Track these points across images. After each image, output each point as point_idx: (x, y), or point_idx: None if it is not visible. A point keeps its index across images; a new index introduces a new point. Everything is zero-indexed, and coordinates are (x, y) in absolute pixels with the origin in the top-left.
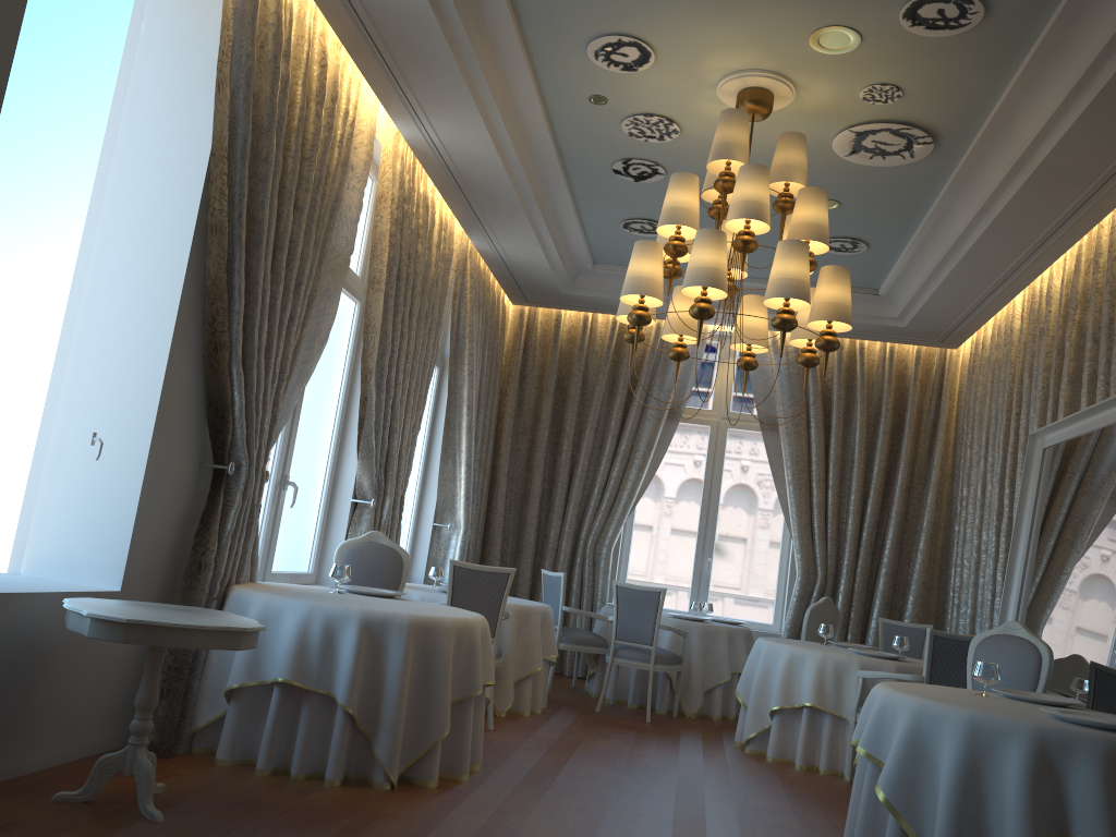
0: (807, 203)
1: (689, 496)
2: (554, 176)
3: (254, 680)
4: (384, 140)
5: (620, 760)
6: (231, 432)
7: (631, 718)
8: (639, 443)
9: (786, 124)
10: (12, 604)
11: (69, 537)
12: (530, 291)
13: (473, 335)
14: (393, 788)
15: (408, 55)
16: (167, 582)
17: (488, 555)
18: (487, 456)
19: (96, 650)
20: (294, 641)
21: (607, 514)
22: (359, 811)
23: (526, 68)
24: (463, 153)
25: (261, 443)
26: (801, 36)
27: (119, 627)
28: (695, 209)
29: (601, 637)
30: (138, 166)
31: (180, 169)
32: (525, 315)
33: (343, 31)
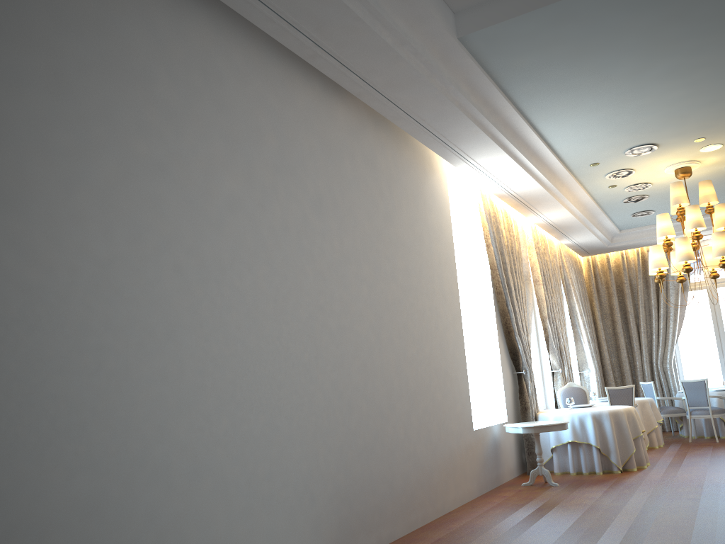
0: (719, 211)
1: (706, 320)
2: (596, 211)
3: (559, 443)
4: (523, 224)
5: (708, 455)
6: (520, 359)
7: (708, 442)
8: (669, 308)
9: (700, 170)
10: (490, 429)
11: (484, 407)
12: (590, 250)
13: (573, 282)
14: (621, 472)
15: (536, 202)
16: (515, 416)
17: (607, 380)
18: (592, 333)
19: (507, 441)
20: (570, 427)
21: (663, 347)
22: (615, 478)
23: (581, 188)
24: (558, 219)
25: (529, 360)
26: (695, 150)
27: (531, 428)
28: (671, 227)
29: (680, 408)
30: (466, 279)
31: (481, 276)
32: (590, 260)
33: (512, 204)
